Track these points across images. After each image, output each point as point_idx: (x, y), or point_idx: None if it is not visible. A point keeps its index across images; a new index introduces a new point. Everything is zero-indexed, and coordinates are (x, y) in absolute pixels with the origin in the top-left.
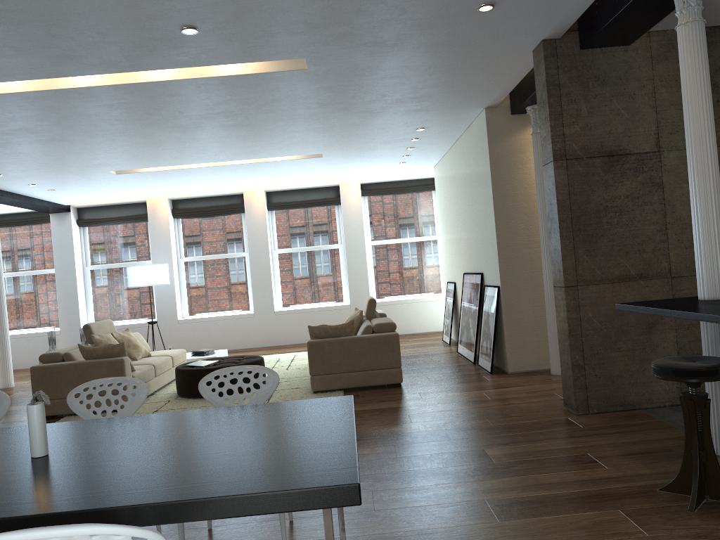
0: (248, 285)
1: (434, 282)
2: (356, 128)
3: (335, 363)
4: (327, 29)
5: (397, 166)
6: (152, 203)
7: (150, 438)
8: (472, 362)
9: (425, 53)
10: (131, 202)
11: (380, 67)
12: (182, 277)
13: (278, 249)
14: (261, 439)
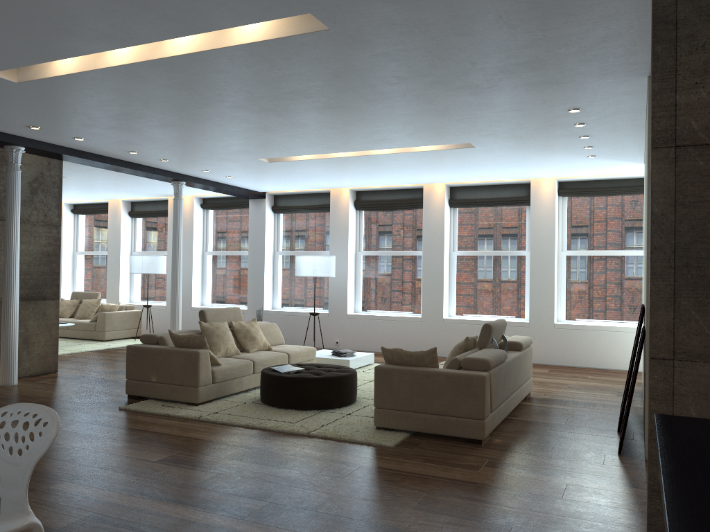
0: (421, 287)
1: None
2: (481, 109)
3: (403, 398)
4: None
5: (589, 161)
6: (334, 193)
7: None
8: (617, 428)
9: None
10: (317, 191)
11: (426, 20)
12: (358, 271)
13: (457, 250)
14: None
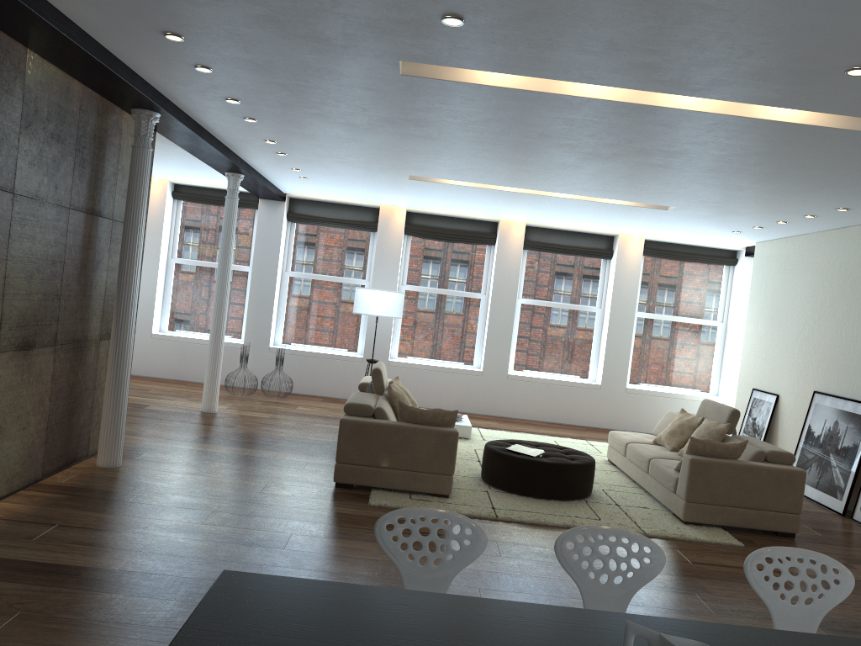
0: (477, 335)
1: (703, 377)
2: (776, 194)
3: (720, 493)
4: None
5: (720, 234)
6: (386, 211)
7: None
8: (837, 512)
9: None
10: (359, 204)
11: None
12: None
13: (522, 298)
14: None
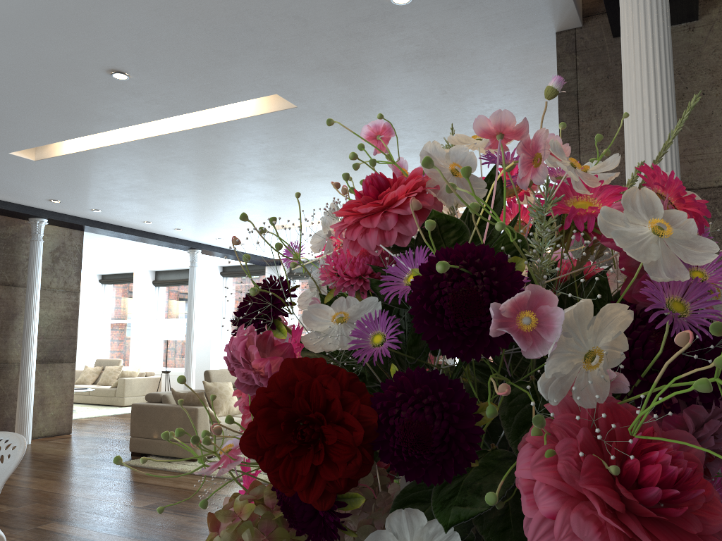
0: None
1: None
2: None
3: None
4: (250, 56)
5: None
6: None
7: None
8: None
9: (410, 71)
10: None
11: (380, 97)
12: None
13: None
14: None
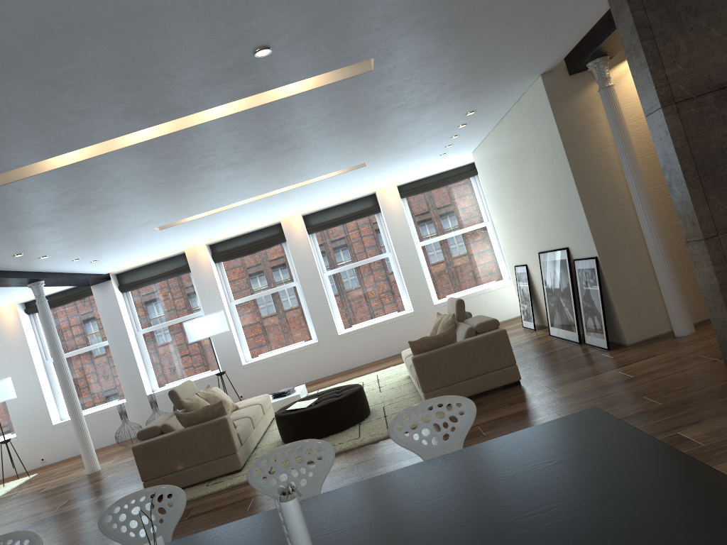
0: (305, 315)
1: (493, 269)
2: (407, 126)
3: (447, 375)
4: (404, 19)
5: (436, 160)
6: (191, 253)
7: (418, 509)
8: (576, 342)
9: (497, 24)
10: (169, 256)
11: (447, 51)
12: (236, 321)
13: (327, 271)
14: (569, 483)
